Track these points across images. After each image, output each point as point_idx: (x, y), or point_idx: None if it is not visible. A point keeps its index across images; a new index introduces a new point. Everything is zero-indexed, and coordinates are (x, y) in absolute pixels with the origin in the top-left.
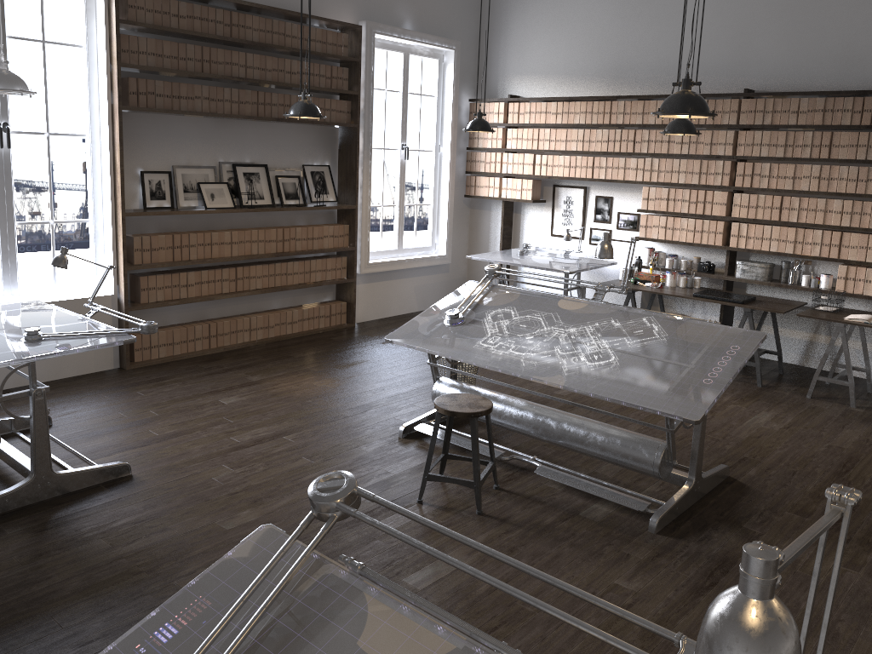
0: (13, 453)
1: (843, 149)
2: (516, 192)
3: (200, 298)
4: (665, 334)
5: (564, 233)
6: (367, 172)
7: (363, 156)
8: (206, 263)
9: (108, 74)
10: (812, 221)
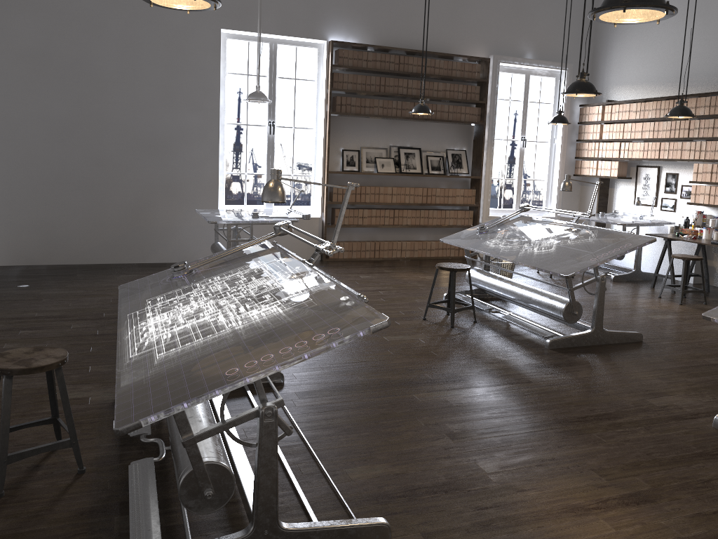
0: None
1: None
2: (607, 171)
3: (369, 225)
4: (594, 238)
5: (642, 202)
6: (490, 154)
7: (487, 143)
8: (378, 206)
9: (325, 95)
10: None
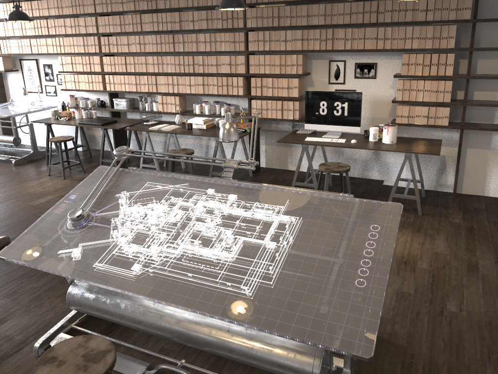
0: None
1: (147, 25)
2: None
3: None
4: None
5: (32, 90)
6: None
7: None
8: None
9: None
10: (142, 71)
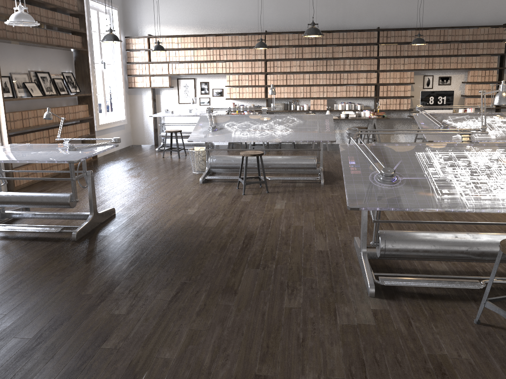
0: (61, 213)
1: (307, 54)
2: (160, 83)
3: None
4: (300, 120)
5: (185, 102)
6: (93, 75)
7: (91, 66)
8: (29, 129)
9: None
10: (299, 83)
